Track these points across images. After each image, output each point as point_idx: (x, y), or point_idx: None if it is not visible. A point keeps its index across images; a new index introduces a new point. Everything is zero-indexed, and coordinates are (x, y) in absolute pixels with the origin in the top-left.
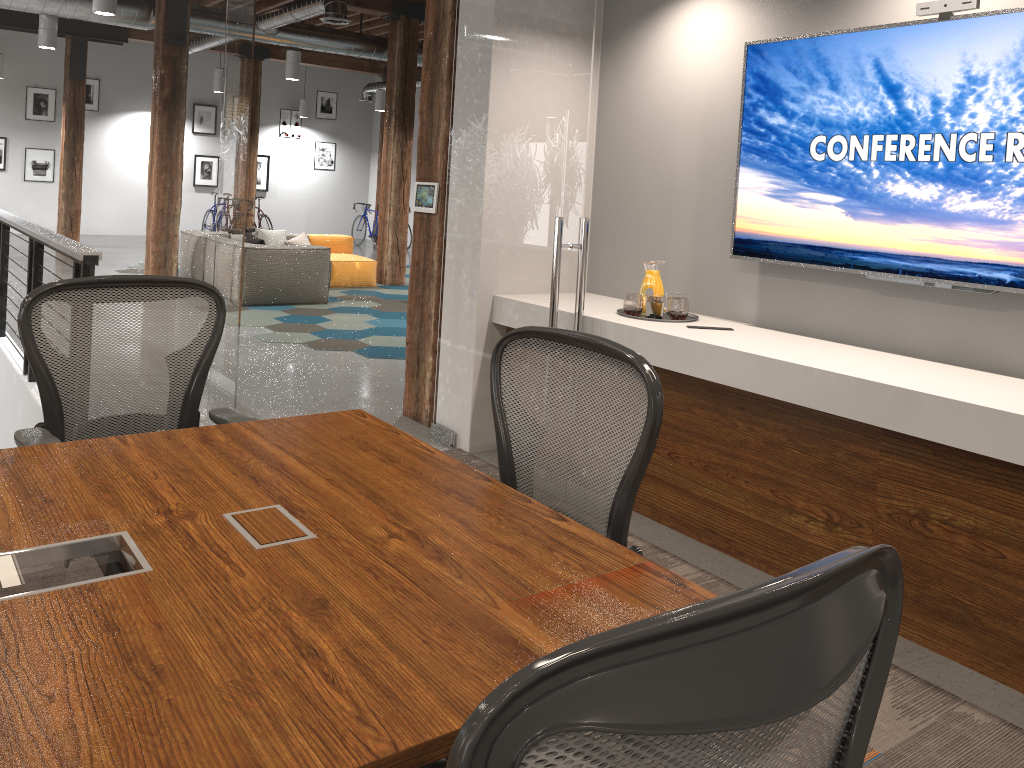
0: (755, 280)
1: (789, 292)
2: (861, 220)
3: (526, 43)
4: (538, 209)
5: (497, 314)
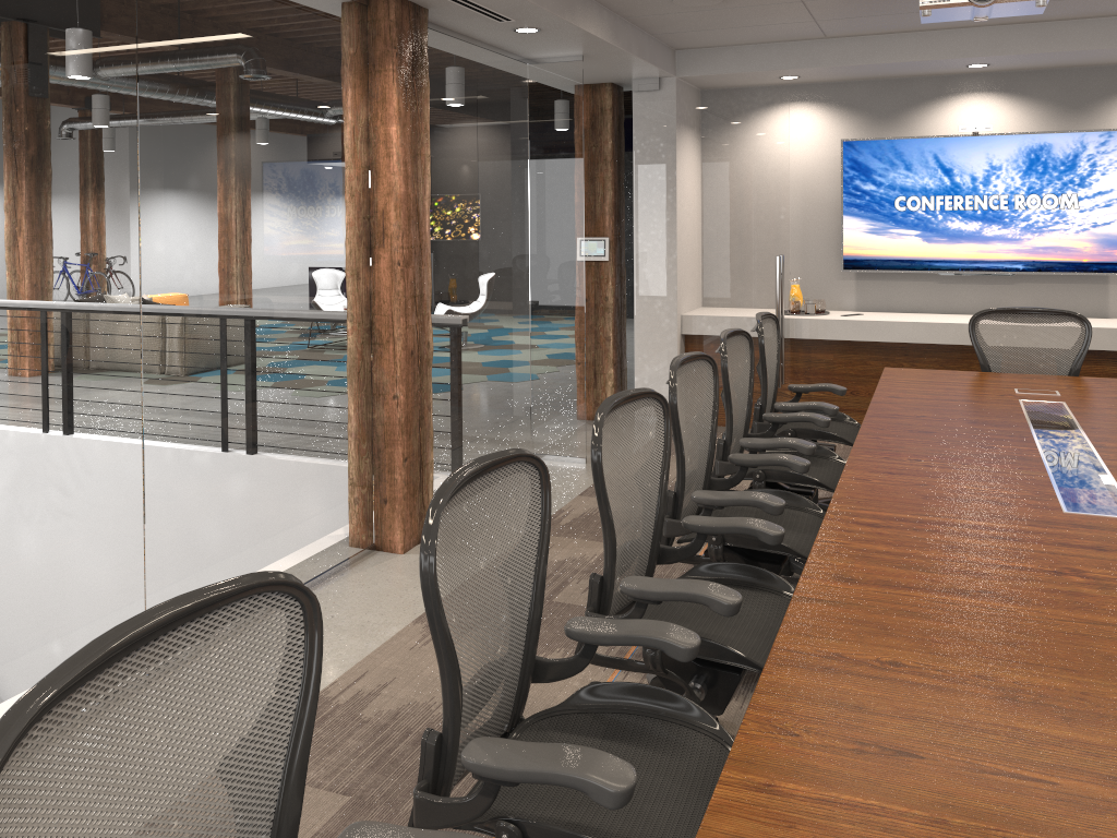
0: (852, 284)
1: (879, 288)
2: (933, 243)
3: (720, 140)
4: (744, 252)
5: (706, 326)
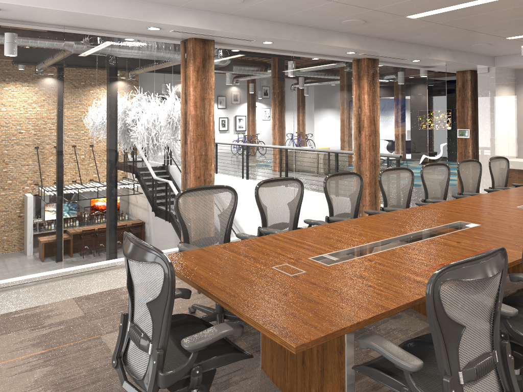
0: None
1: None
2: None
3: (513, 91)
4: None
5: None
